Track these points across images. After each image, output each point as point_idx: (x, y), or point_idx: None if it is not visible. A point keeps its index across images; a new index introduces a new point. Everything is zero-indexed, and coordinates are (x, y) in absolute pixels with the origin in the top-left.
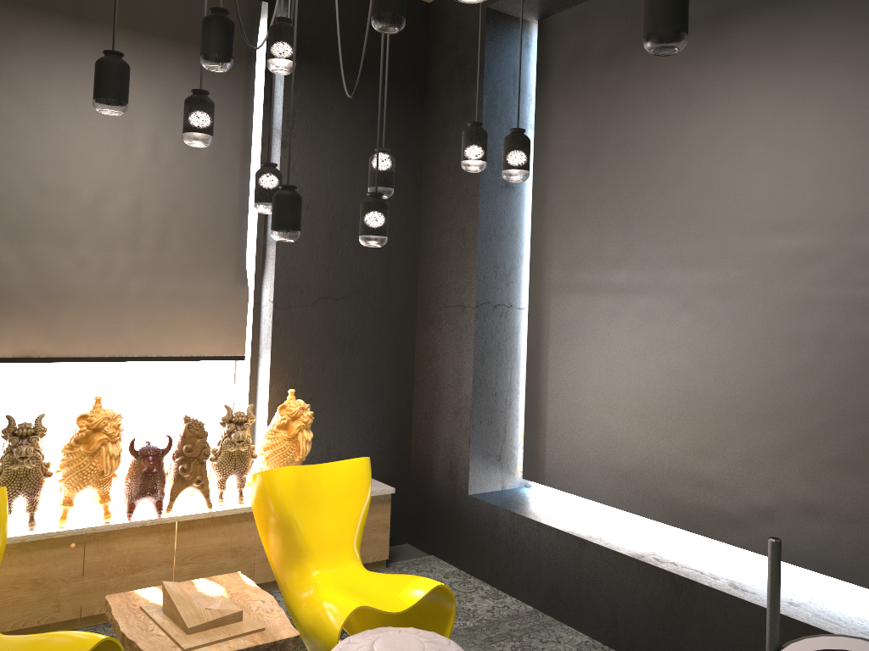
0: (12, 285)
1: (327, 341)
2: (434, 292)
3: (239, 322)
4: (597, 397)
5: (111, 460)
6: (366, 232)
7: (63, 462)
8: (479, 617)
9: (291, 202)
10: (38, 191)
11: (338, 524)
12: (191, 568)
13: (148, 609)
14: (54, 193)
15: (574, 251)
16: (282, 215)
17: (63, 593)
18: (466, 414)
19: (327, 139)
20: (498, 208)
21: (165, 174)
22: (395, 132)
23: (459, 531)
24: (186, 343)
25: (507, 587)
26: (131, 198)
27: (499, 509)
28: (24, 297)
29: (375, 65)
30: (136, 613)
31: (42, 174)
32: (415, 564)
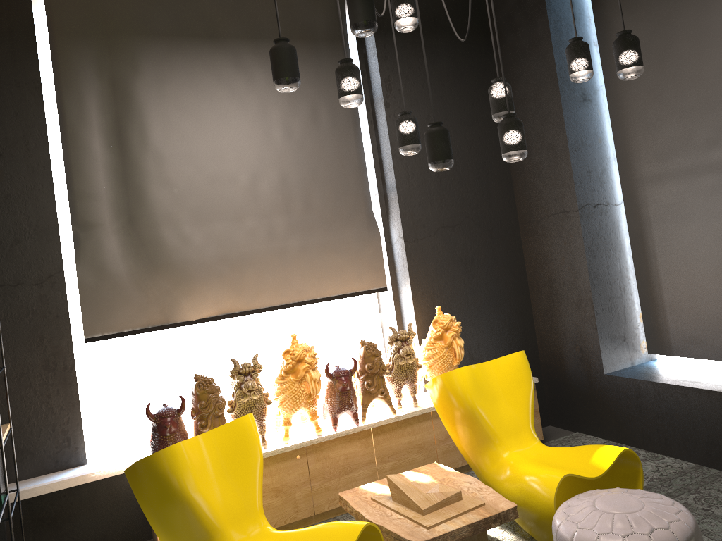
0: (205, 258)
1: (451, 263)
2: (533, 205)
3: (377, 260)
4: (714, 268)
5: (315, 384)
6: (509, 149)
7: (278, 390)
8: (648, 477)
9: (442, 135)
10: (210, 181)
11: (513, 410)
12: (389, 465)
13: (378, 499)
14: (221, 180)
15: (663, 142)
16: (437, 148)
17: (298, 497)
18: (587, 304)
19: (419, 94)
20: (580, 120)
21: (298, 149)
22: (472, 77)
23: (601, 407)
24: (340, 284)
25: (662, 449)
26: (277, 174)
27: (639, 381)
28: (215, 266)
29: (445, 24)
30: (370, 503)
31: (209, 167)
32: (566, 441)
